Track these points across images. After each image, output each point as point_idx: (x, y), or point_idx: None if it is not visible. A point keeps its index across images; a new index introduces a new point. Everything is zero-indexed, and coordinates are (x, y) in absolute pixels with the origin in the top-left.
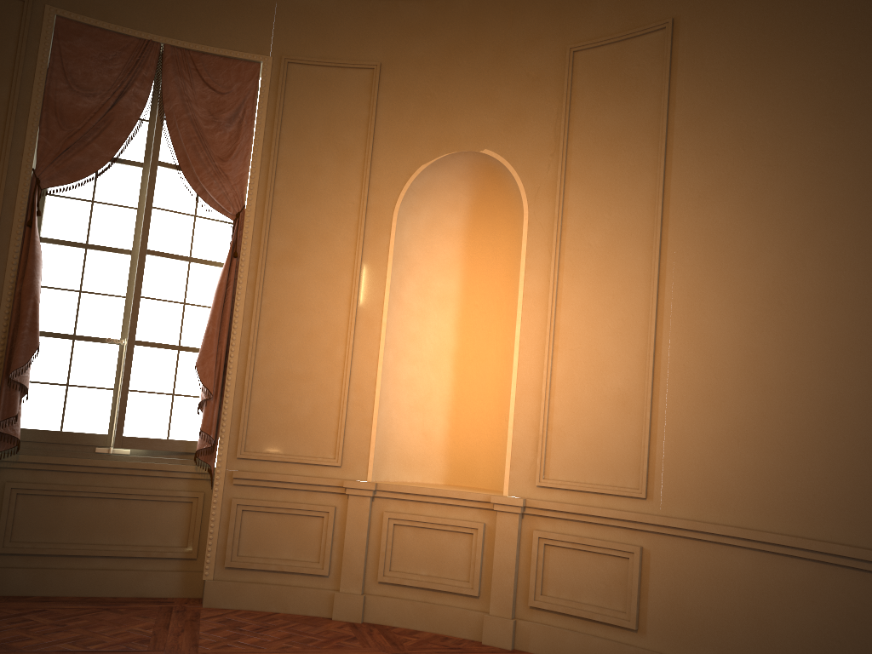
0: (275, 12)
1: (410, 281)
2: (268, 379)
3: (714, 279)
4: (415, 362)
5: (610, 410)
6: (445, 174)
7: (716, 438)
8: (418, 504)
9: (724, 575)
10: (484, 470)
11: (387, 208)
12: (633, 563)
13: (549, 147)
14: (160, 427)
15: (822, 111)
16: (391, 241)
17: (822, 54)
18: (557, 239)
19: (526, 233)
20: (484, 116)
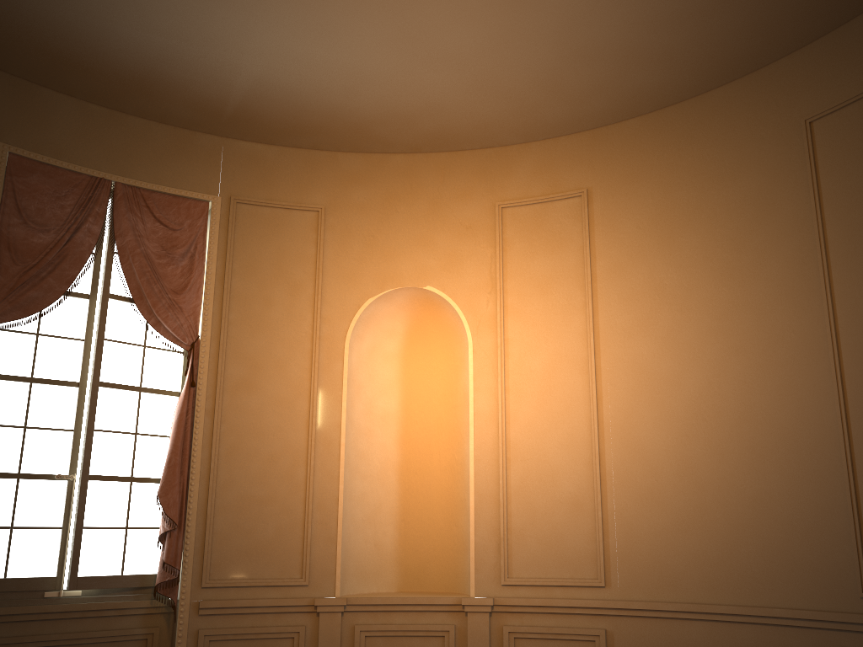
0: (222, 156)
1: (358, 402)
2: (230, 504)
3: (645, 399)
4: (365, 477)
5: (564, 512)
6: (386, 305)
7: (662, 530)
8: (388, 614)
9: (682, 645)
10: (435, 574)
11: (338, 337)
12: (600, 644)
13: (487, 286)
14: (114, 563)
15: (721, 272)
16: (344, 367)
17: (715, 230)
18: (501, 365)
19: (472, 360)
20: (425, 257)
